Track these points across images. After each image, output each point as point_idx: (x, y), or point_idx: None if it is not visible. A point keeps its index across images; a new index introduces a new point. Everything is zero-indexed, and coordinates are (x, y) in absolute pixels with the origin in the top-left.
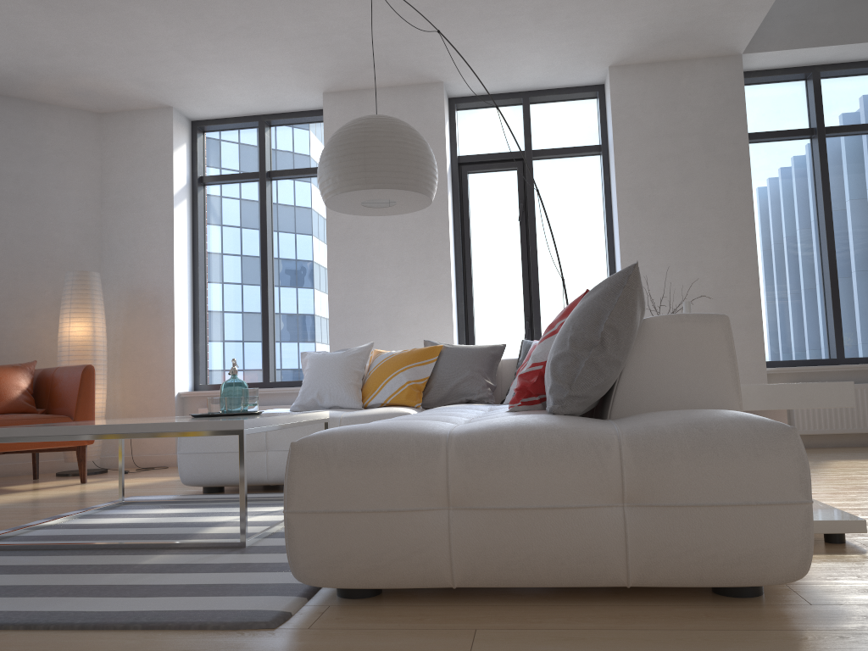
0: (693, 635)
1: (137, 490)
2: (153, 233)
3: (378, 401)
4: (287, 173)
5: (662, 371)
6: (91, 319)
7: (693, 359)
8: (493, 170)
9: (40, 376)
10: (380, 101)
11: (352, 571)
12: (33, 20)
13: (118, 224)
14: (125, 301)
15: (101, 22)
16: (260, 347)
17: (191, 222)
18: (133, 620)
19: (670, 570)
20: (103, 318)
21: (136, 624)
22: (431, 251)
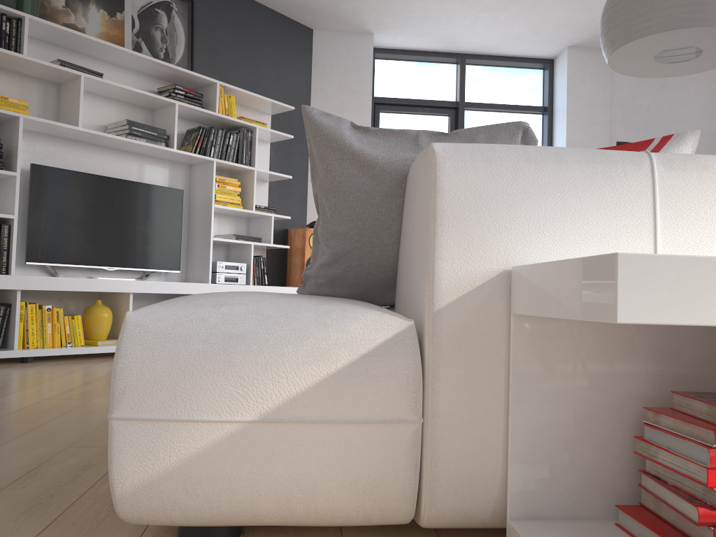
0: (58, 500)
1: None
2: None
3: None
4: None
5: (404, 244)
6: None
7: (412, 224)
8: None
9: None
10: None
11: None
12: None
13: None
14: None
15: None
16: None
17: None
18: None
19: None
20: None
21: None
22: None
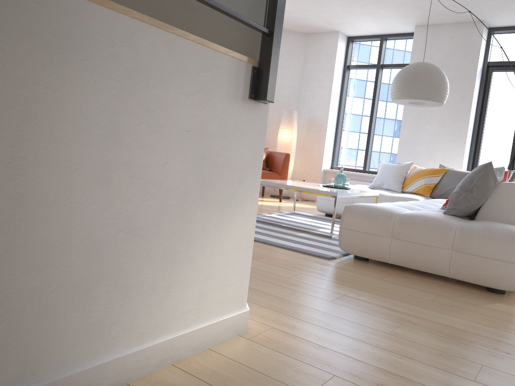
0: (457, 293)
1: (300, 209)
2: (322, 93)
3: (408, 190)
4: (391, 66)
5: (502, 205)
6: (291, 132)
7: None
8: (509, 71)
9: (268, 154)
10: (445, 31)
11: (357, 250)
12: None
13: (307, 87)
14: (306, 124)
15: (311, 1)
16: (364, 153)
17: (340, 88)
18: (291, 248)
19: (464, 275)
20: (296, 131)
21: (292, 249)
22: (459, 115)
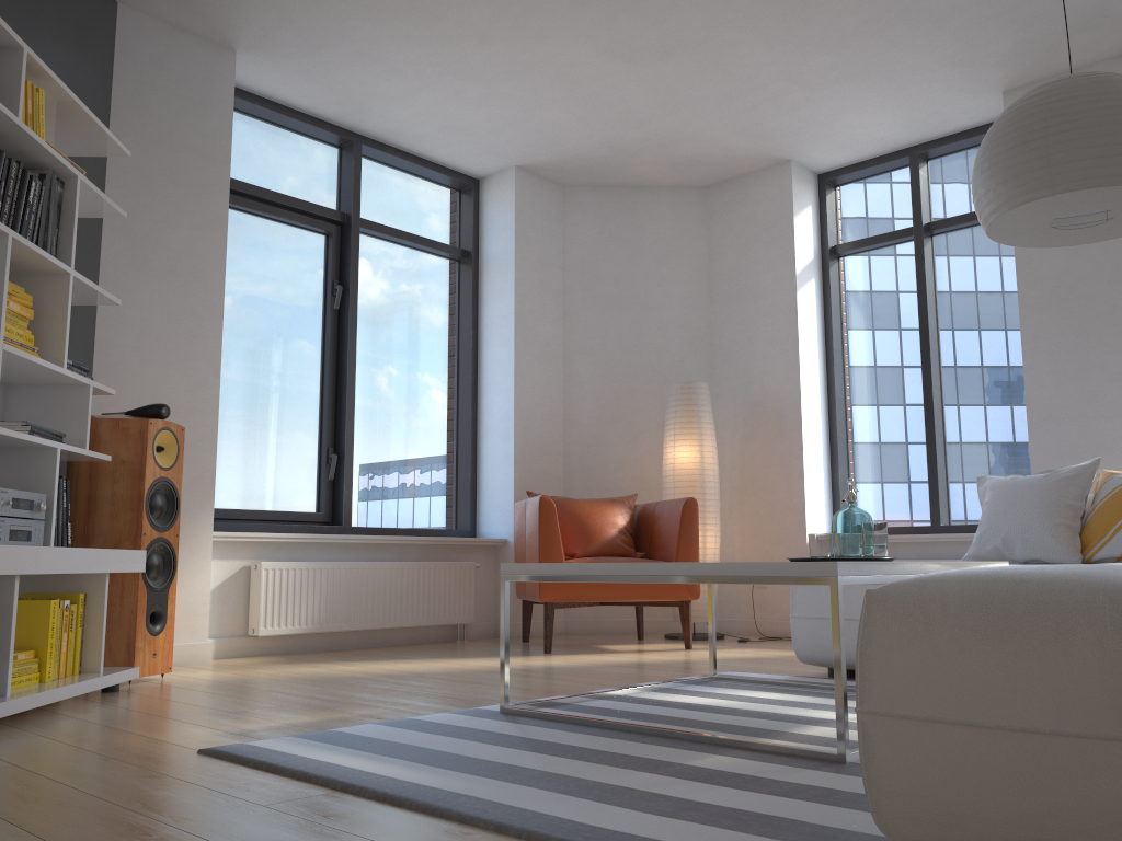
0: None
1: (745, 664)
2: (772, 327)
3: (1110, 553)
4: (955, 221)
5: None
6: (697, 442)
7: None
8: None
9: (640, 513)
10: None
11: (983, 840)
12: (615, 83)
13: (729, 321)
14: (741, 418)
15: (688, 64)
16: (925, 476)
17: (822, 308)
18: None
19: None
20: (713, 440)
21: None
22: None
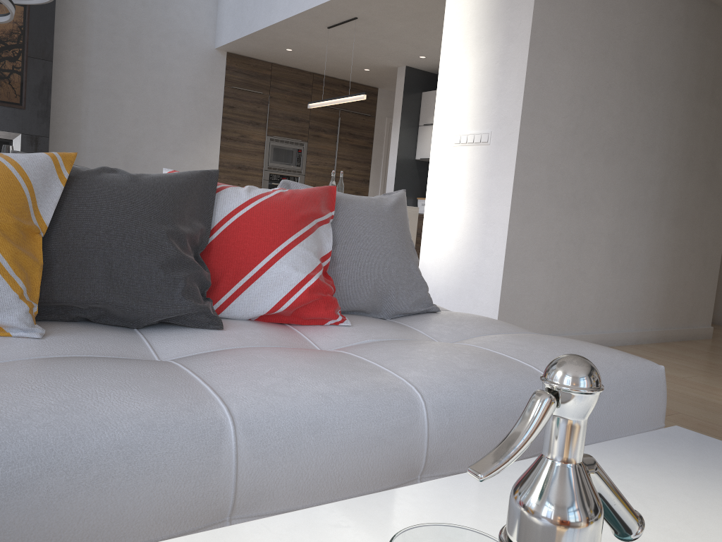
0: None
1: None
2: None
3: None
4: None
5: None
6: None
7: None
8: None
9: None
10: None
11: None
12: None
13: None
14: None
15: None
16: None
17: None
18: None
19: None
20: None
21: None
22: None
